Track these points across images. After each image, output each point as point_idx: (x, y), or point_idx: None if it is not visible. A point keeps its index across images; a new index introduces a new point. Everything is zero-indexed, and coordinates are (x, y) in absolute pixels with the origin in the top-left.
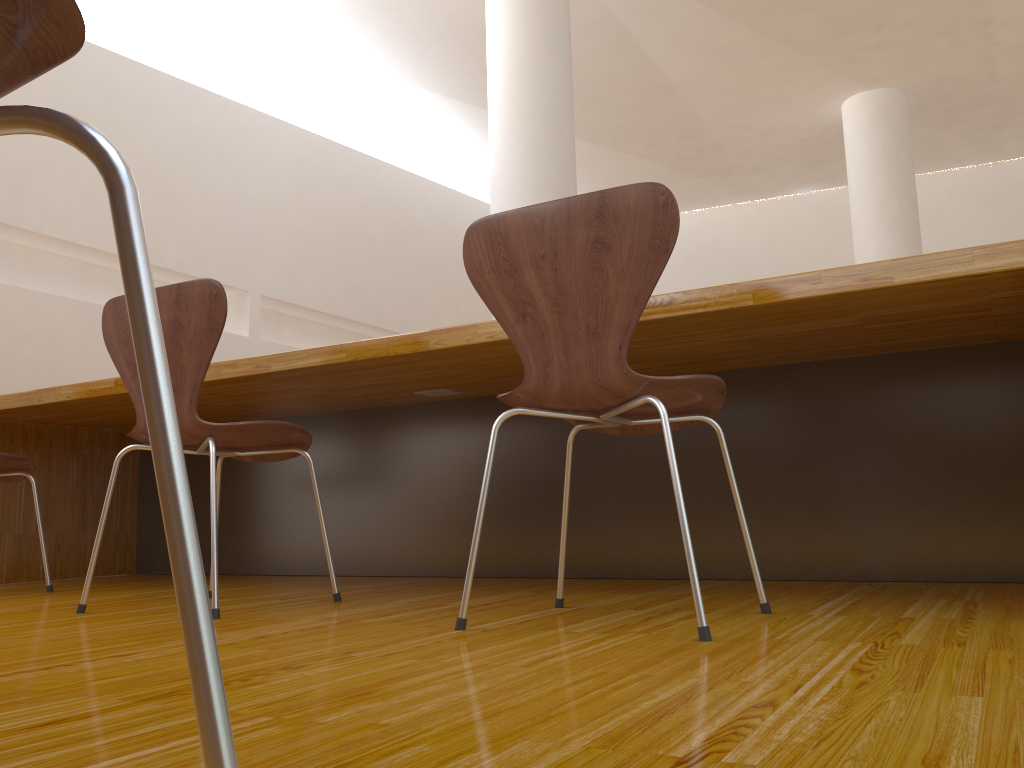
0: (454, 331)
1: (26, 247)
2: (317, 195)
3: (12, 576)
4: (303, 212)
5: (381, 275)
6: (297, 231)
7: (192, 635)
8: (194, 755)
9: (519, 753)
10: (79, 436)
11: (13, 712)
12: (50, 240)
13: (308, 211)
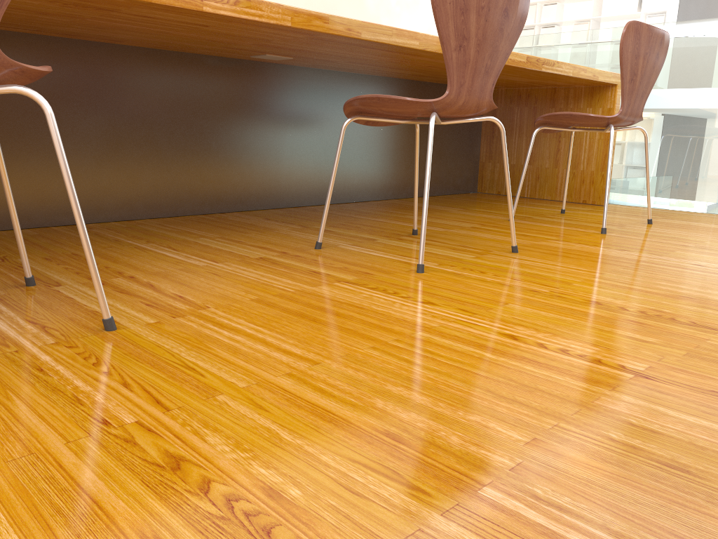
0: None
1: None
2: None
3: None
4: None
5: None
6: None
7: None
8: None
9: None
10: None
11: None
12: None
13: None
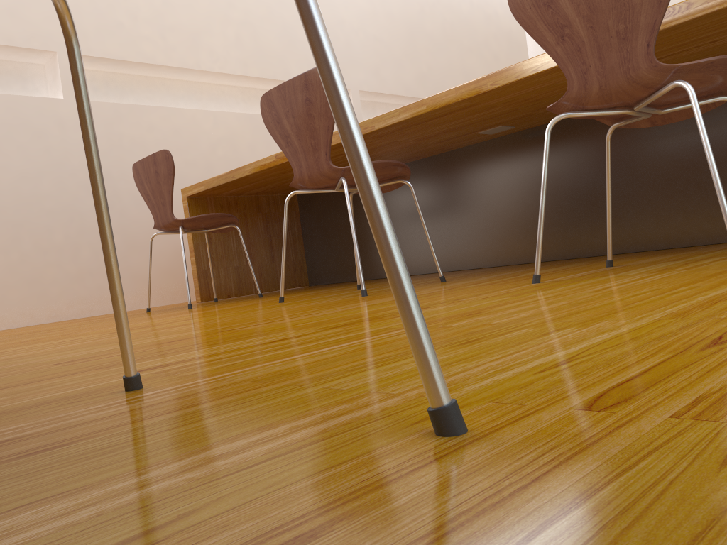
0: (505, 72)
1: (206, 83)
2: (387, 9)
3: (238, 292)
4: (379, 24)
5: (441, 61)
6: (376, 39)
7: (364, 187)
8: (369, 345)
9: (603, 326)
10: (260, 201)
11: (254, 339)
12: (219, 75)
13: (382, 22)
